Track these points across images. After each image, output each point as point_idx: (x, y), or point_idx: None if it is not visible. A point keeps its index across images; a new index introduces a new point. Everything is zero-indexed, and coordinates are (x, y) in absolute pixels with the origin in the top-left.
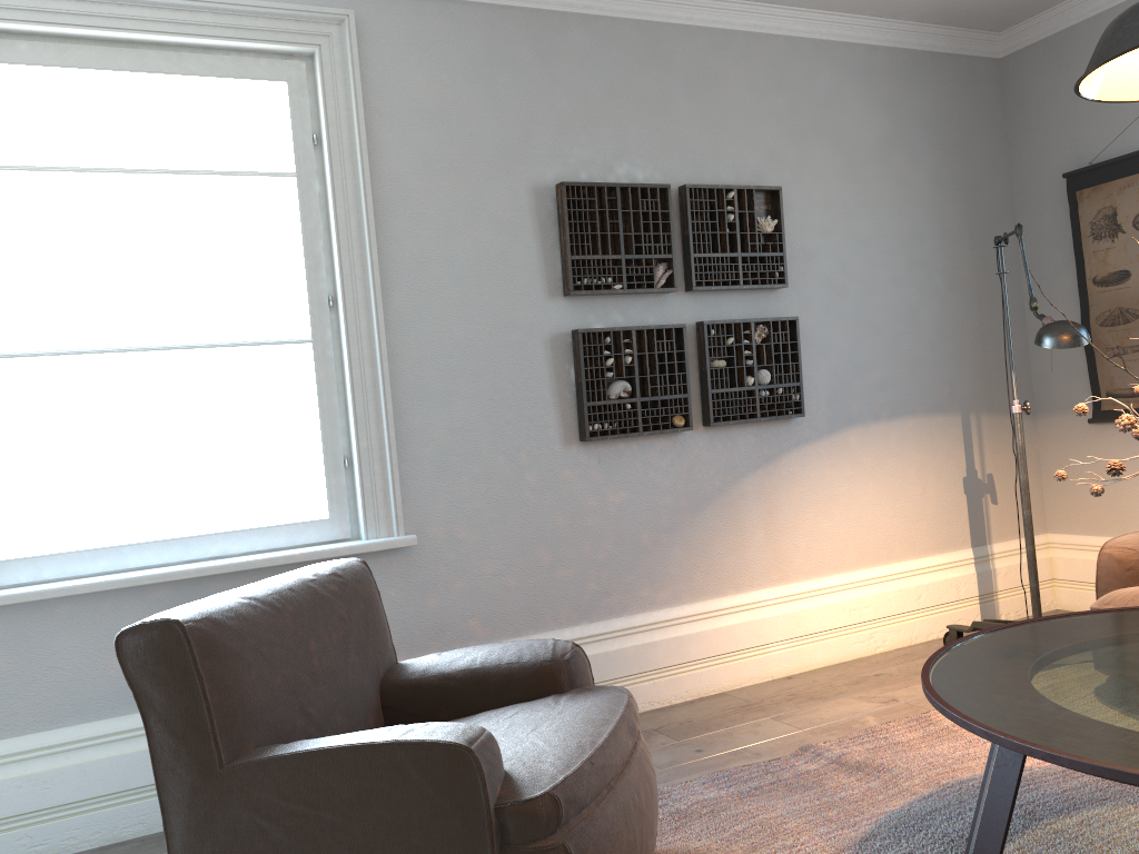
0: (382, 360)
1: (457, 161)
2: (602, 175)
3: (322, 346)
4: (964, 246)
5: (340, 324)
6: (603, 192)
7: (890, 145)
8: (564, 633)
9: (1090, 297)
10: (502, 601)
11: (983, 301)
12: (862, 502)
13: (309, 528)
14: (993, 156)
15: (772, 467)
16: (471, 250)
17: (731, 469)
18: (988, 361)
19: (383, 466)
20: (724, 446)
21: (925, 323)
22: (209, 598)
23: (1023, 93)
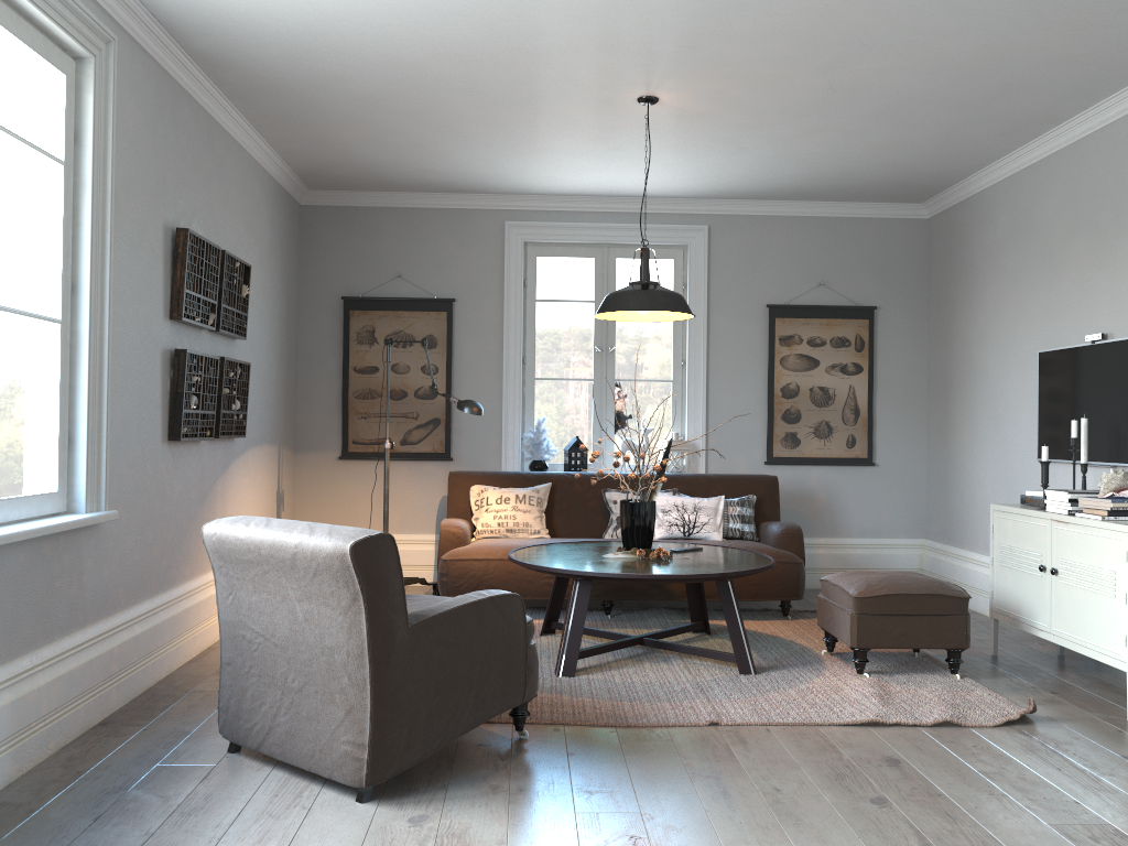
0: (108, 351)
1: (139, 189)
2: (188, 226)
3: (66, 328)
4: (286, 328)
5: (80, 311)
6: (198, 243)
7: (271, 248)
8: (155, 600)
9: (351, 379)
10: (132, 572)
11: (288, 369)
12: (250, 504)
13: (48, 500)
14: (296, 270)
15: (226, 474)
16: (139, 267)
17: (214, 473)
18: (287, 411)
19: (99, 446)
20: (213, 454)
21: (273, 379)
22: (339, 527)
23: (316, 235)
